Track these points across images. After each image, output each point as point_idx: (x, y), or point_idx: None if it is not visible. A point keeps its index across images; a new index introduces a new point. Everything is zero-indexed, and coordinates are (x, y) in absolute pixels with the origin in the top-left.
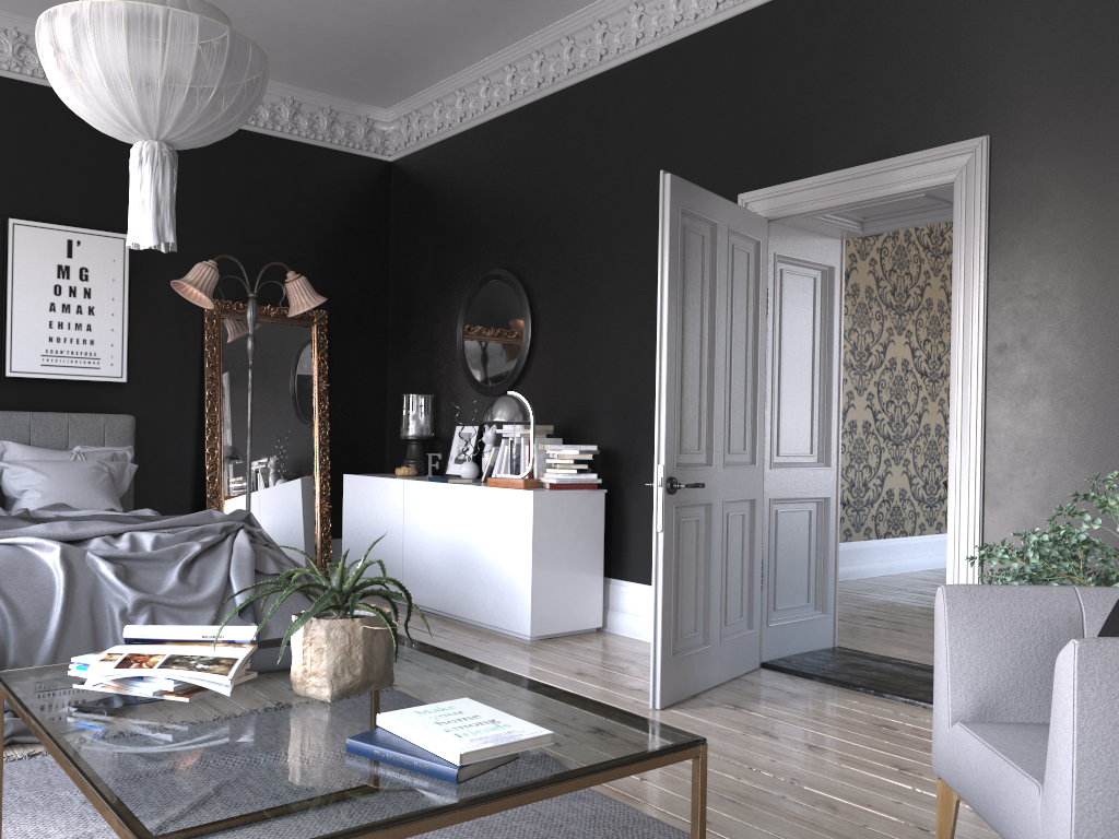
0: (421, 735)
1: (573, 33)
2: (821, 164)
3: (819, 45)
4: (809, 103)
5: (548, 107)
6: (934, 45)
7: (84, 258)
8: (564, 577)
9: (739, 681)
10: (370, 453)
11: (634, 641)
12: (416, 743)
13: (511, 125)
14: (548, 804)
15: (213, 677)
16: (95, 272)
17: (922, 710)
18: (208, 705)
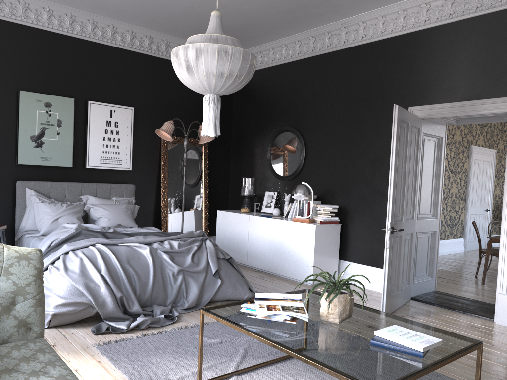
0: (400, 340)
1: (330, 30)
2: (448, 98)
3: (449, 49)
4: (443, 72)
5: (315, 60)
6: (503, 55)
7: (116, 117)
8: (325, 259)
9: (406, 305)
10: (223, 200)
11: (352, 286)
12: (398, 342)
13: (297, 66)
14: None
15: (302, 315)
16: (120, 123)
17: (485, 320)
18: (297, 324)
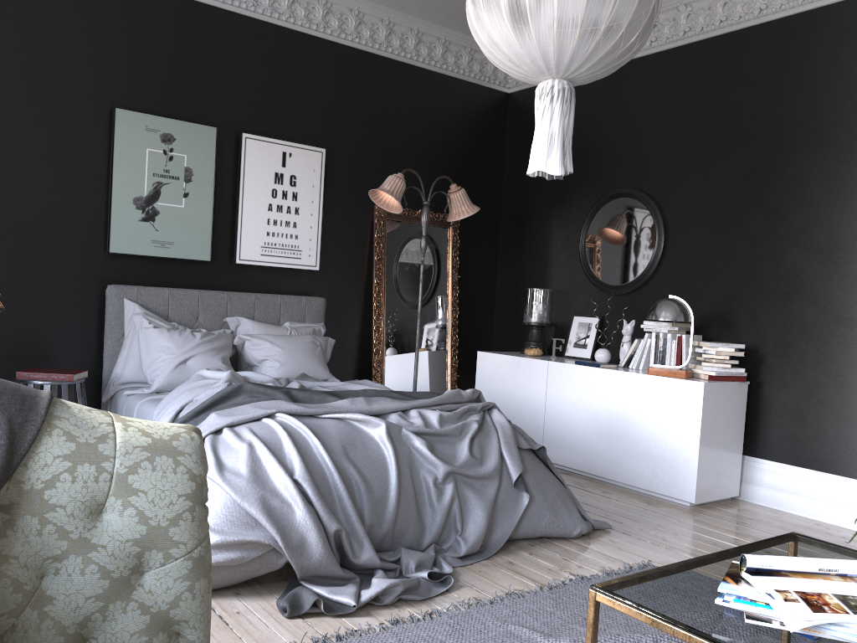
0: None
1: None
2: None
3: None
4: None
5: (691, 53)
6: None
7: (293, 167)
8: (718, 454)
9: None
10: (482, 333)
11: (776, 511)
12: None
13: (648, 66)
14: None
15: None
16: (301, 179)
17: None
18: None
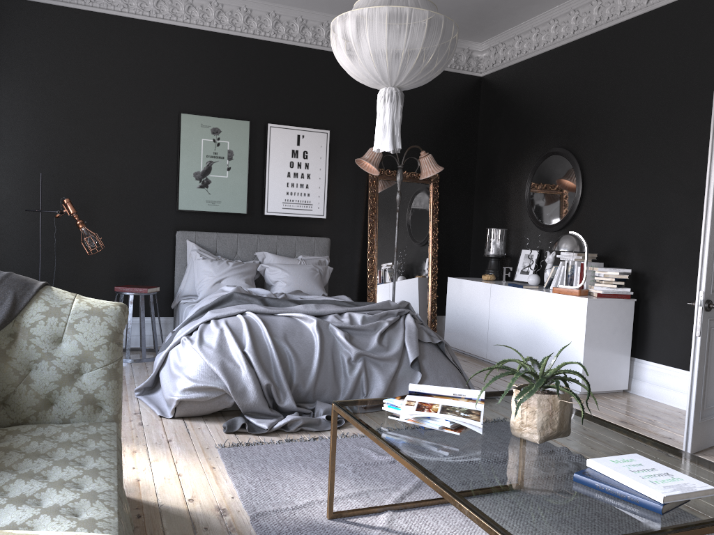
0: (627, 479)
1: None
2: None
3: None
4: None
5: (602, 38)
6: None
7: (305, 145)
8: (604, 355)
9: None
10: (461, 264)
11: (652, 402)
12: (623, 483)
13: (573, 50)
14: None
15: (472, 422)
16: (311, 153)
17: None
18: (465, 437)
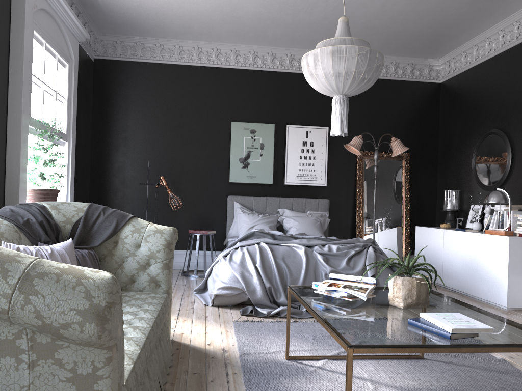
0: (436, 321)
1: None
2: None
3: None
4: None
5: (521, 48)
6: None
7: (312, 137)
8: None
9: None
10: (428, 217)
11: None
12: (435, 324)
13: (502, 58)
14: (504, 376)
15: (360, 293)
16: (315, 143)
17: None
18: (357, 303)
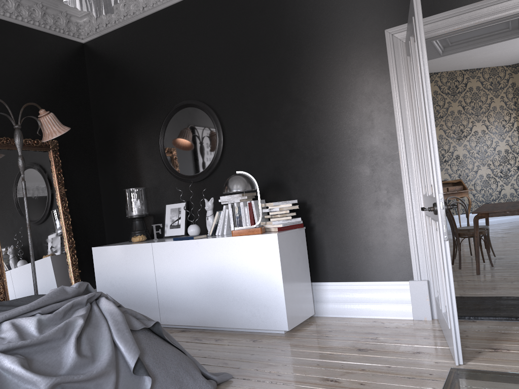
0: None
1: None
2: (448, 4)
3: None
4: None
5: None
6: None
7: None
8: (296, 287)
9: None
10: (96, 232)
11: (343, 319)
12: None
13: (186, 8)
14: None
15: None
16: None
17: None
18: None
